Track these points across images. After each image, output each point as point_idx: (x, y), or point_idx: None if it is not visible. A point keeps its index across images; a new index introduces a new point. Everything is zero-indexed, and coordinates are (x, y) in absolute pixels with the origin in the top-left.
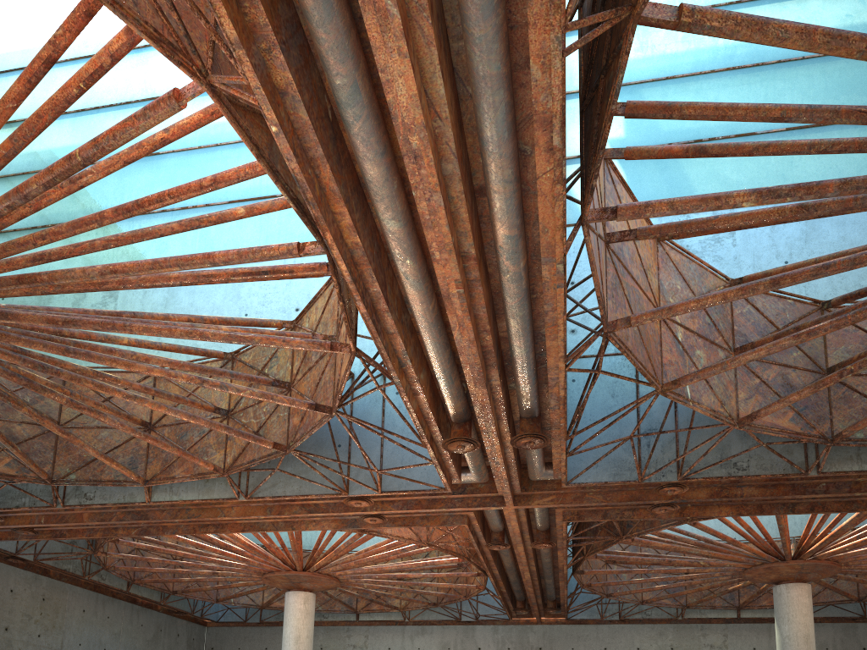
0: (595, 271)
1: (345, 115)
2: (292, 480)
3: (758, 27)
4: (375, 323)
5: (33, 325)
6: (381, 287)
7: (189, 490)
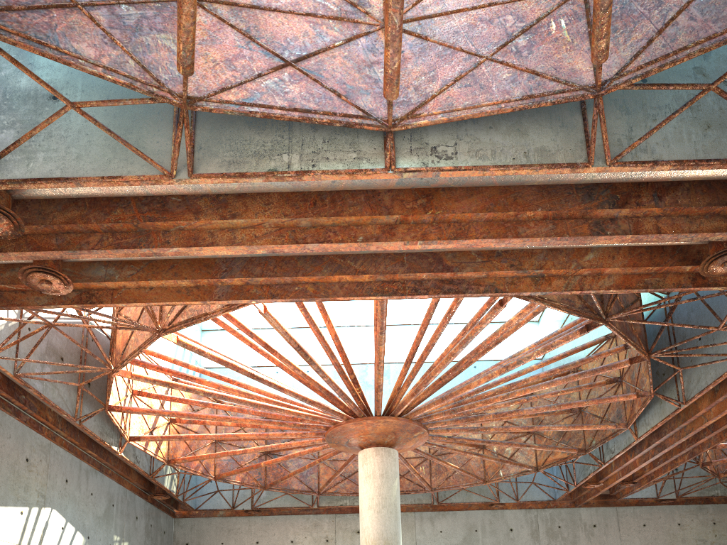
0: (466, 115)
1: (272, 255)
2: (708, 367)
3: (179, 7)
4: (452, 290)
5: (462, 383)
6: (427, 269)
7: (653, 417)
